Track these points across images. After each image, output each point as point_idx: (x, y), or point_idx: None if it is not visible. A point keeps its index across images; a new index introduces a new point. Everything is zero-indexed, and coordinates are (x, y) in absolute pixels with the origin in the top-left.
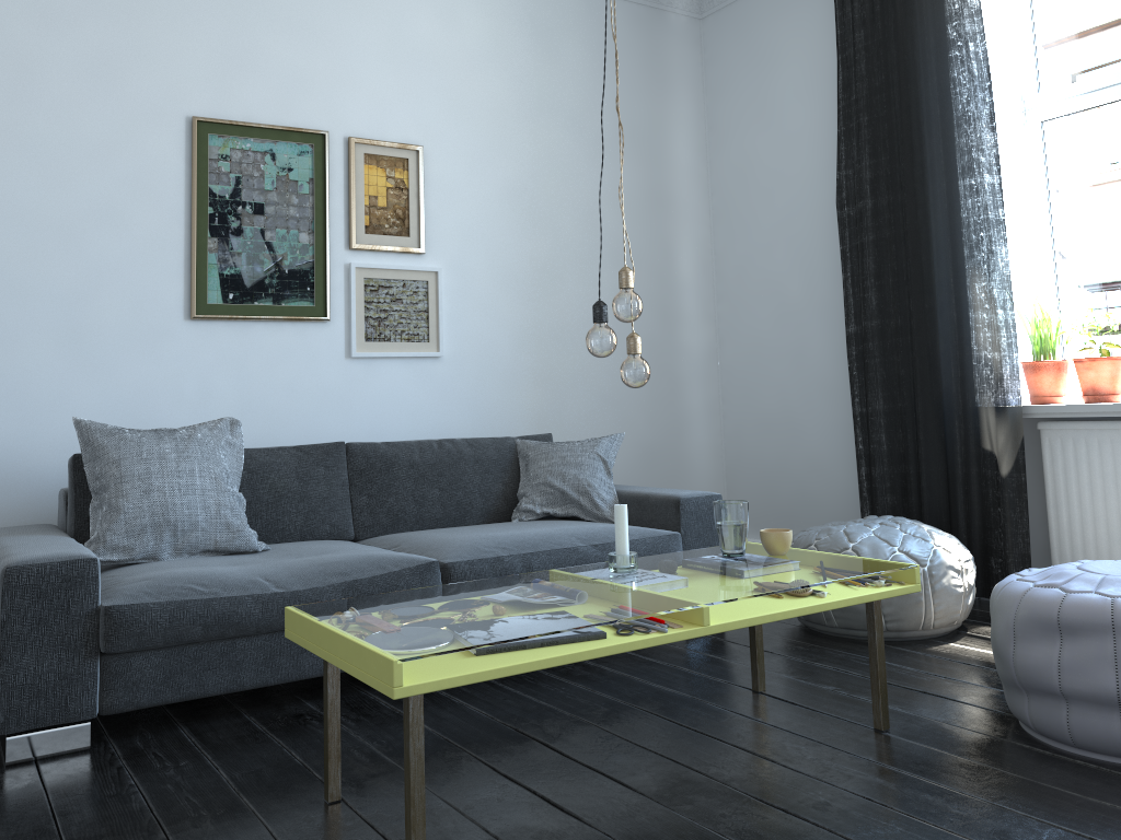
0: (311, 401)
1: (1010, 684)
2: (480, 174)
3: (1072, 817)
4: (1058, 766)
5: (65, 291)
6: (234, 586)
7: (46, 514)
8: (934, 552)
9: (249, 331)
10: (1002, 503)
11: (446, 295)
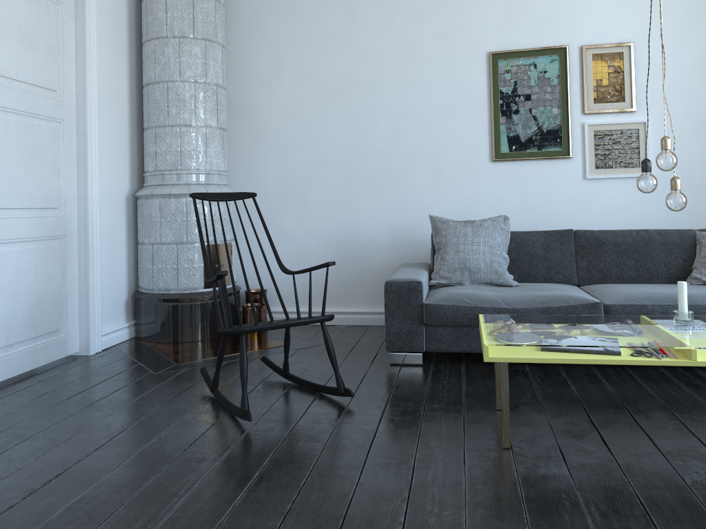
0: (561, 205)
1: None
2: (678, 53)
3: None
4: None
5: (432, 151)
6: (485, 302)
7: (429, 258)
8: None
9: (524, 166)
10: None
11: (652, 137)
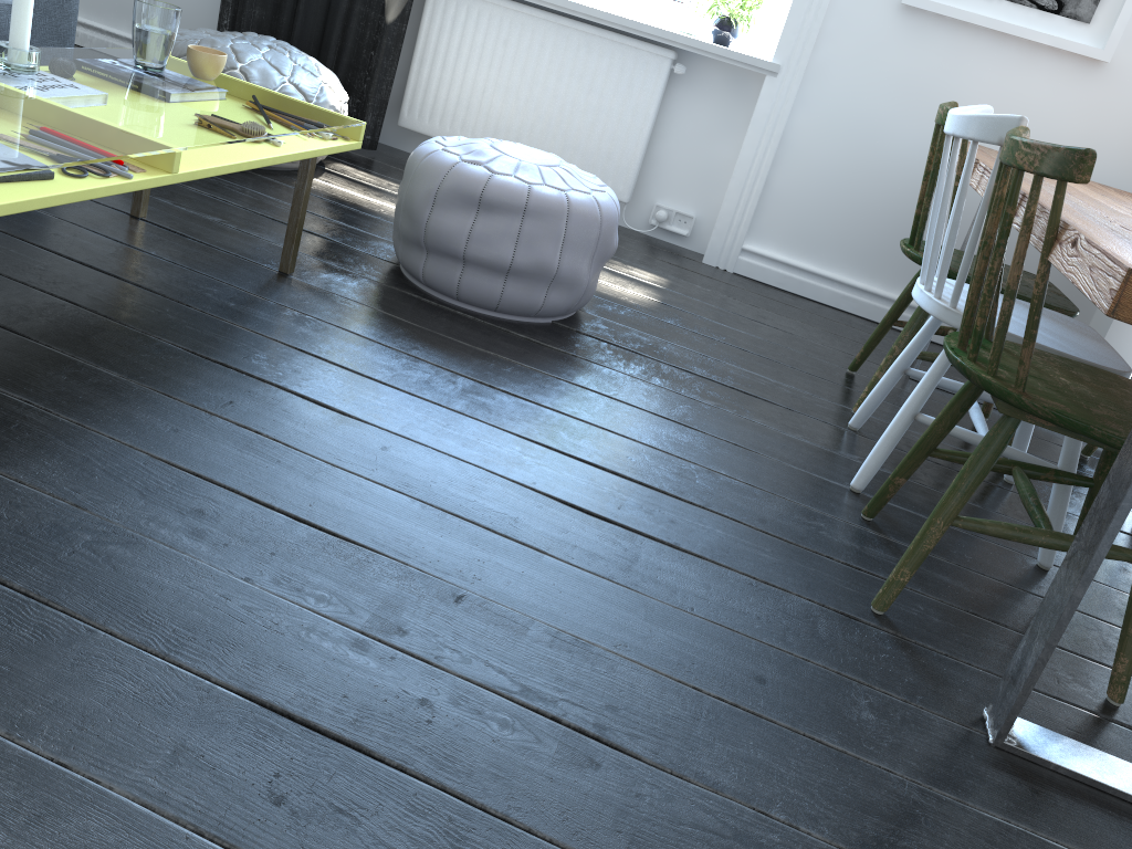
0: None
1: (414, 242)
2: None
3: (471, 367)
4: (445, 316)
5: None
6: None
7: None
8: (322, 90)
9: None
10: (378, 49)
11: None
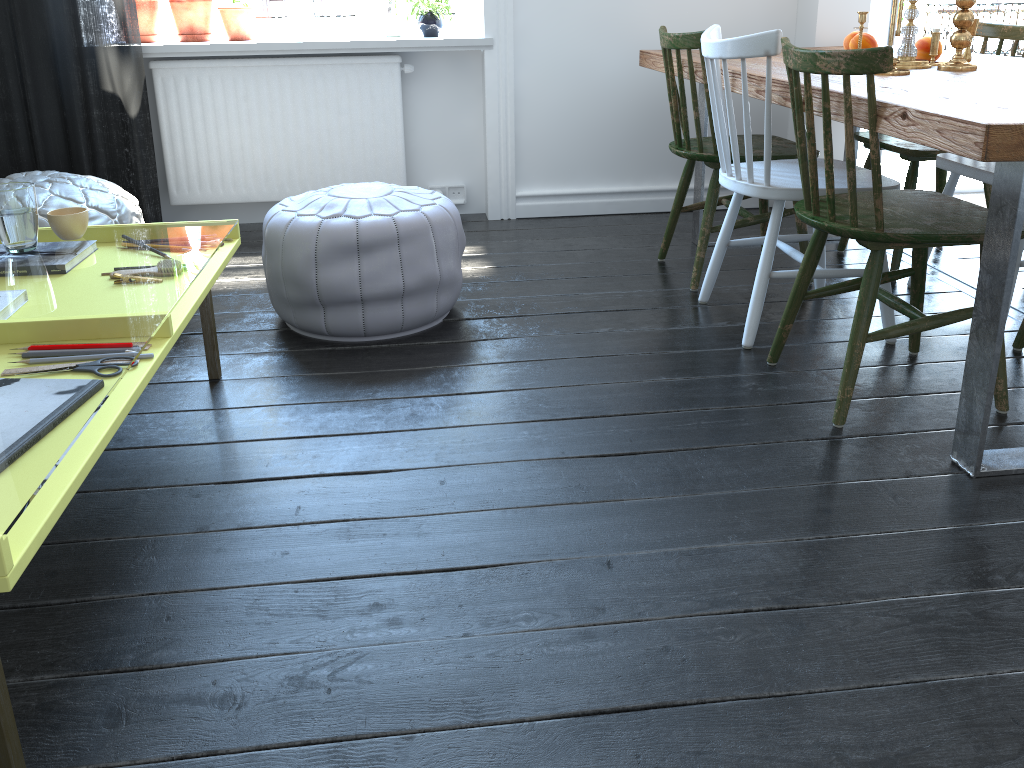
0: None
1: (308, 304)
2: None
3: (429, 385)
4: (367, 354)
5: None
6: None
7: None
8: (119, 202)
9: None
10: (133, 144)
11: None
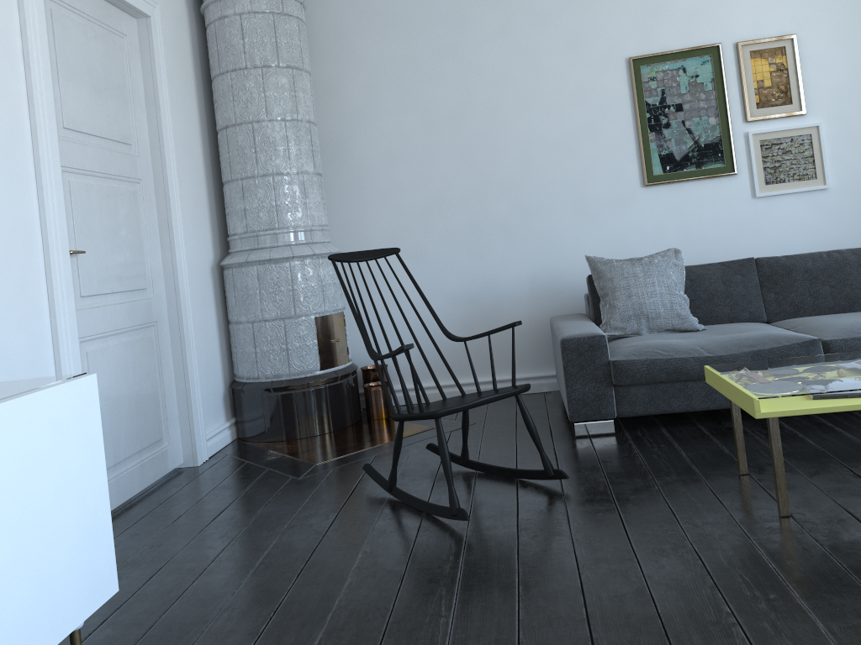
0: (730, 230)
1: None
2: (848, 43)
3: None
4: None
5: (571, 180)
6: (682, 352)
7: (579, 307)
8: None
9: (682, 189)
10: None
11: (827, 142)
